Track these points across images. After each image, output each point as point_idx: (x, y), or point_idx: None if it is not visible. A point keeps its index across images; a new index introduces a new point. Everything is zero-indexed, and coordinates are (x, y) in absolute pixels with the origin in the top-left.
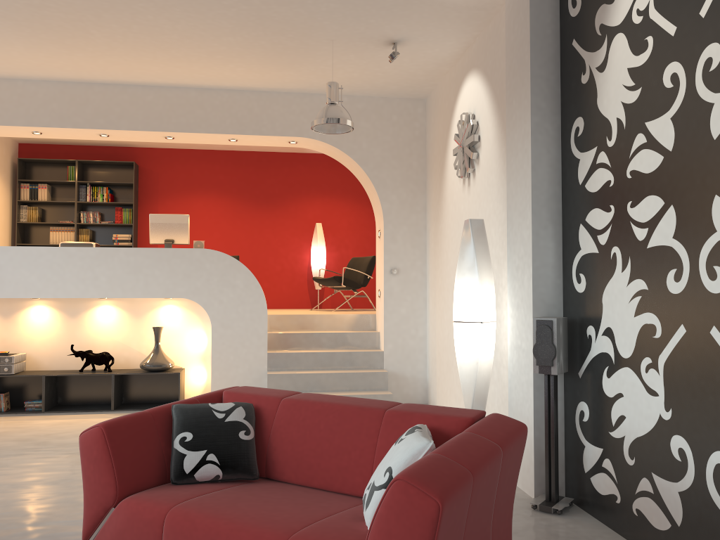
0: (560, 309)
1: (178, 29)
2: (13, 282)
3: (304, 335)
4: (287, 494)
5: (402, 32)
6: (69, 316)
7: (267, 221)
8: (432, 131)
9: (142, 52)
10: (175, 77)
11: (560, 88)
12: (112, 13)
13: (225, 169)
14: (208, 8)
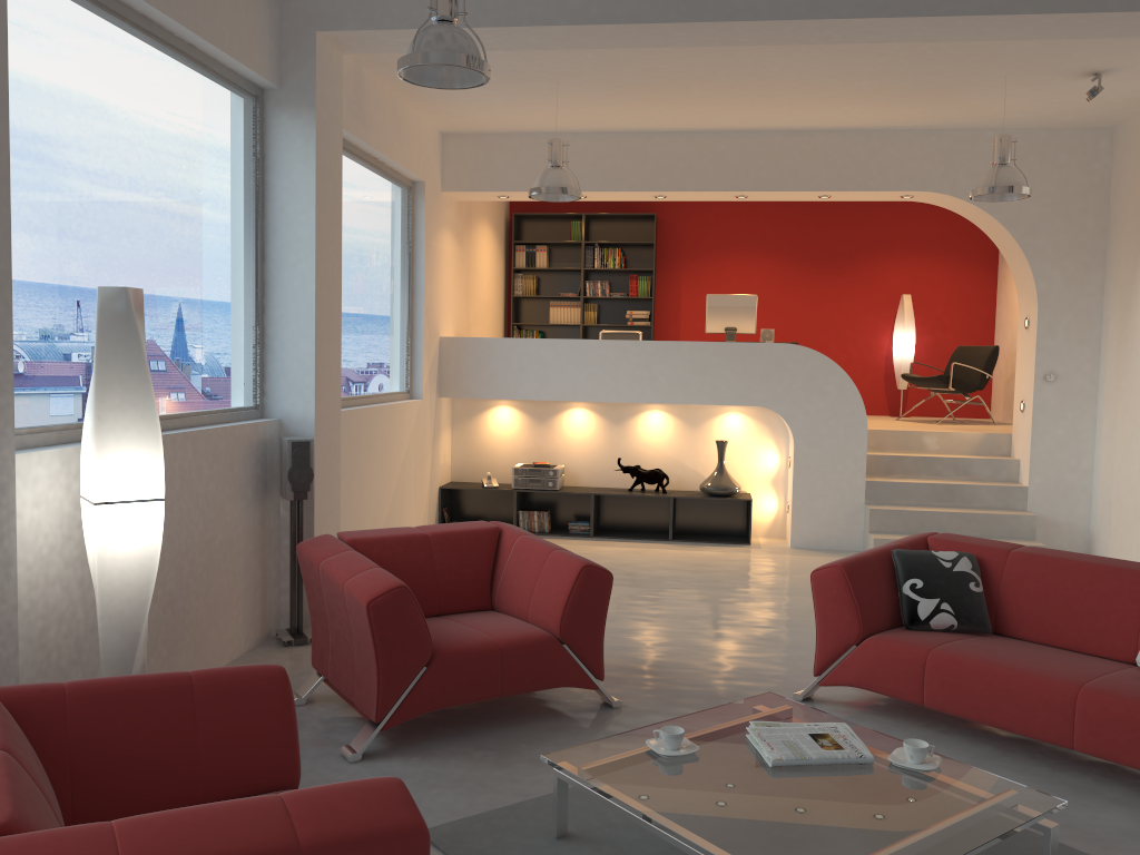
0: None
1: (802, 78)
2: (560, 382)
3: (912, 459)
4: (1038, 650)
5: (1114, 63)
6: (612, 422)
7: (829, 291)
8: (1123, 177)
9: (739, 101)
10: (762, 122)
11: None
12: (731, 69)
13: (772, 218)
14: (855, 57)
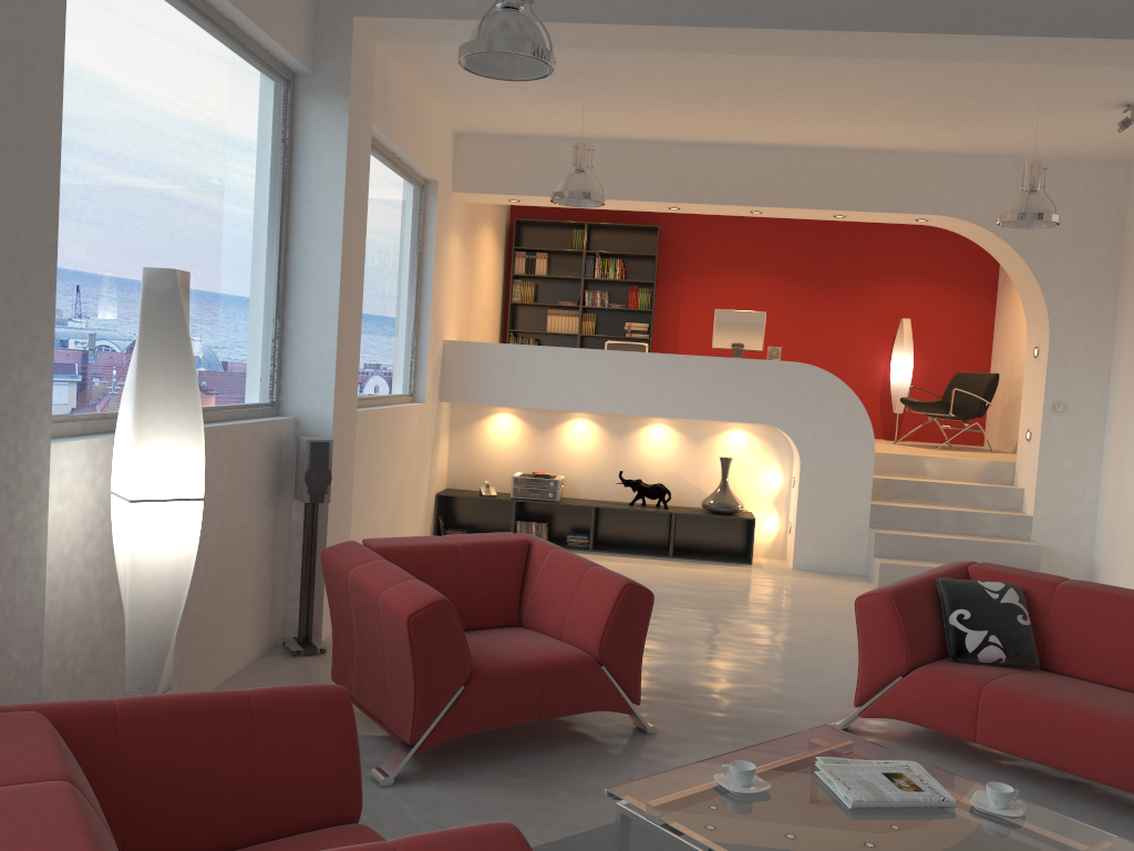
0: None
1: (834, 94)
2: (565, 391)
3: (917, 484)
4: (1091, 688)
5: None
6: (614, 434)
7: (829, 312)
8: None
9: (765, 114)
10: (783, 137)
11: None
12: (765, 81)
13: (775, 236)
14: (894, 75)
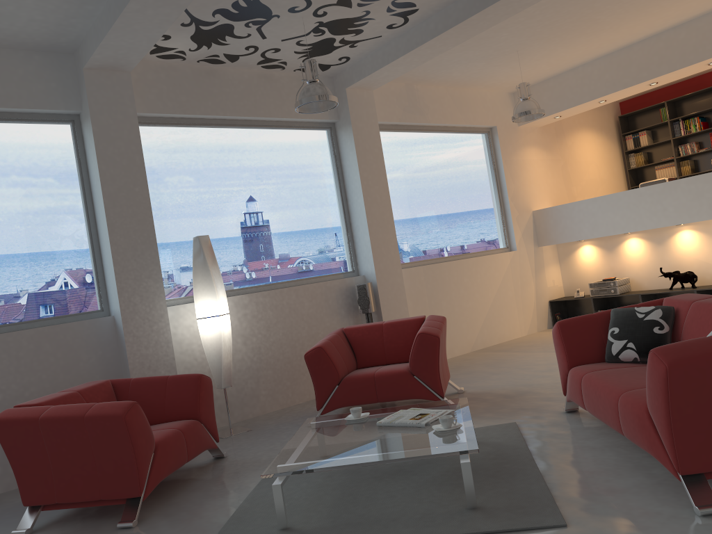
0: None
1: None
2: (604, 224)
3: None
4: None
5: None
6: (656, 244)
7: None
8: None
9: (647, 9)
10: (695, 9)
11: None
12: (599, 1)
13: None
14: None
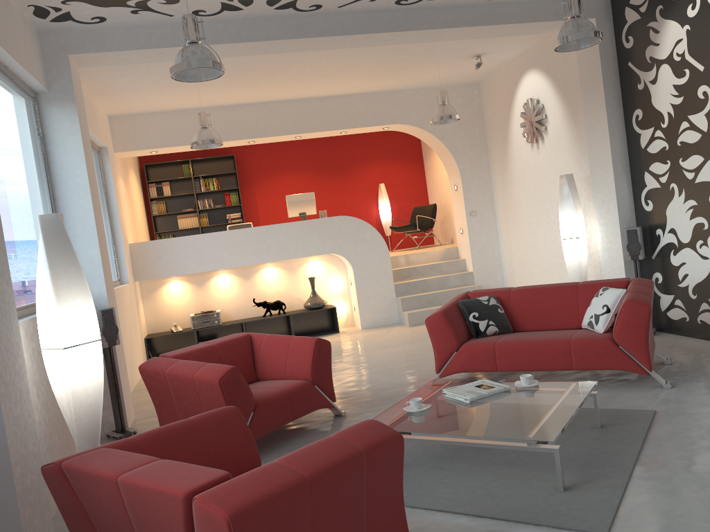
0: (634, 222)
1: (336, 67)
2: (212, 259)
3: (413, 269)
4: (538, 332)
5: (487, 50)
6: (244, 278)
7: (340, 187)
8: (489, 107)
9: (298, 82)
10: (307, 93)
11: (620, 90)
12: (300, 64)
13: (301, 150)
14: (367, 53)
